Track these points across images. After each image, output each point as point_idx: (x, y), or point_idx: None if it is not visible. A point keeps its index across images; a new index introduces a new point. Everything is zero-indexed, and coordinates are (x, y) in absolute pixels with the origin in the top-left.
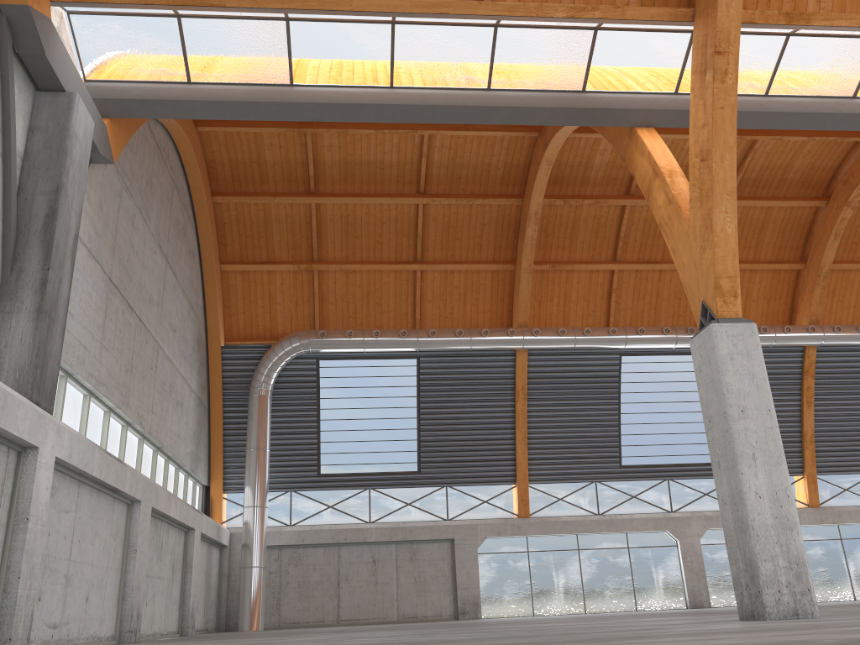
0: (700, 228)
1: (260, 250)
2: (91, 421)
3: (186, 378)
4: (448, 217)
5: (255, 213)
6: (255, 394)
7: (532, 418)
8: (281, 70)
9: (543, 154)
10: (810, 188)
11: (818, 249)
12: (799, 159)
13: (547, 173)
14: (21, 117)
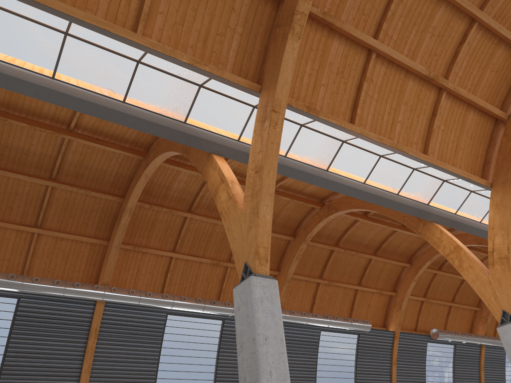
0: (249, 214)
1: None
2: None
3: None
4: (68, 200)
5: None
6: None
7: (98, 353)
8: None
9: (144, 171)
10: (286, 229)
11: (287, 264)
12: (284, 211)
13: (144, 184)
14: None
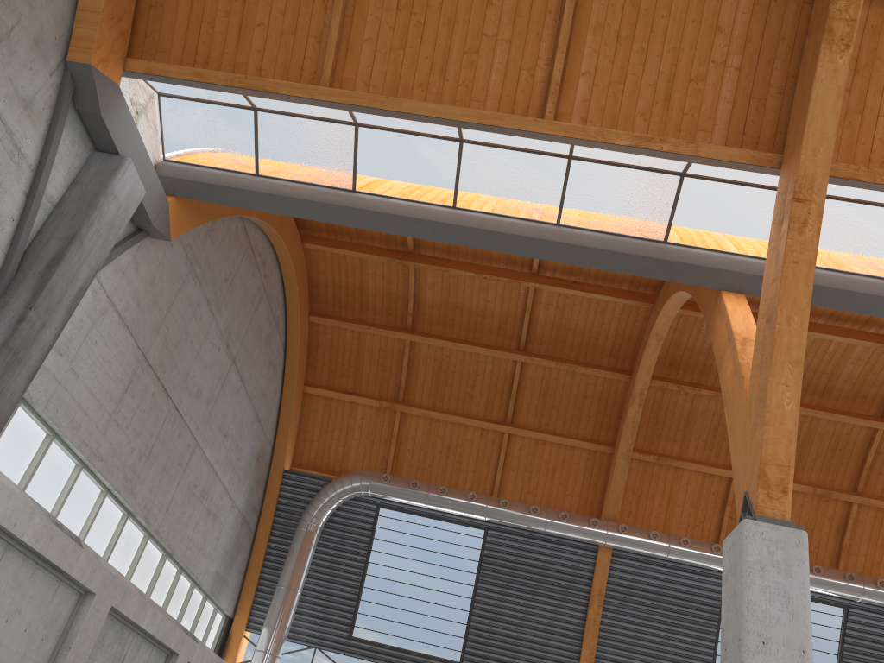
0: (755, 402)
1: (348, 379)
2: (78, 495)
3: (229, 490)
4: (547, 382)
5: (350, 341)
6: (303, 527)
7: (605, 633)
8: (345, 175)
9: (652, 327)
10: None
11: None
12: None
13: (657, 349)
14: (66, 168)
